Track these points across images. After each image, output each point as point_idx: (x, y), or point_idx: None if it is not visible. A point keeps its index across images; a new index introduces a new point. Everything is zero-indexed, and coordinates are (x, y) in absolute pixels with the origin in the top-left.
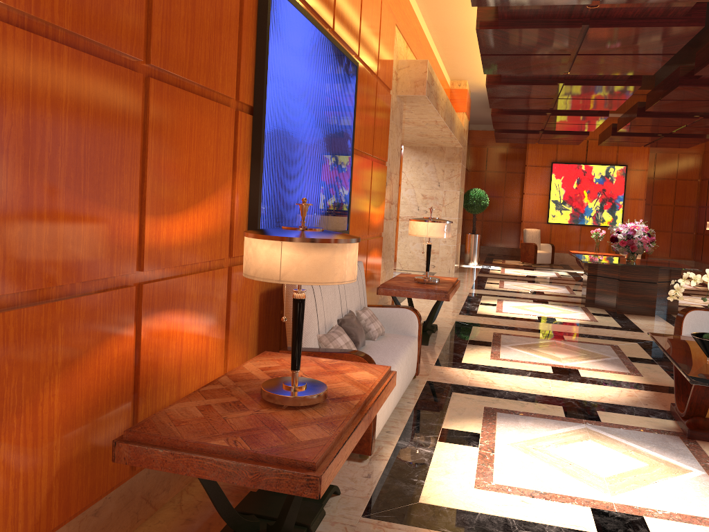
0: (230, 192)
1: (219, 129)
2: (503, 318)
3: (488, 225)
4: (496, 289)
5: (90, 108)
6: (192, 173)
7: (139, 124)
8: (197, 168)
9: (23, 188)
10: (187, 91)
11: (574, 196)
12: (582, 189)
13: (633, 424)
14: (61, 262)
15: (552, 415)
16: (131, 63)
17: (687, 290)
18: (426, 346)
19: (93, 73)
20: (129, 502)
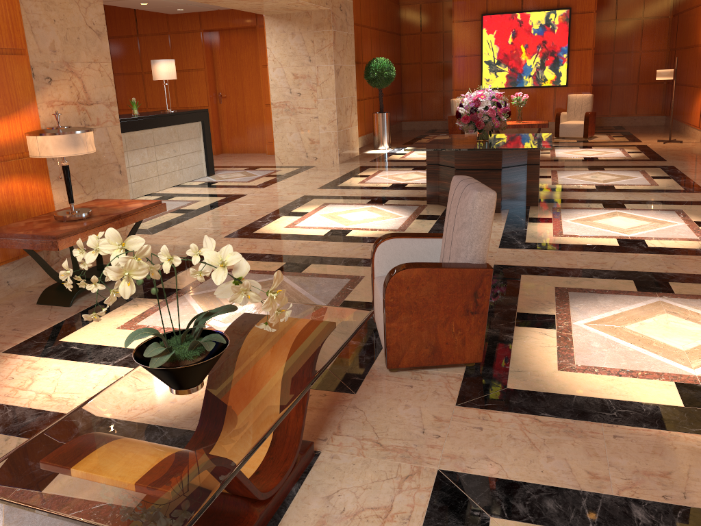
0: None
1: None
2: (276, 238)
3: (428, 97)
4: (350, 185)
5: None
6: None
7: None
8: None
9: None
10: None
11: (510, 53)
12: (519, 44)
13: None
14: None
15: None
16: None
17: (609, 161)
18: (63, 309)
19: None
20: None
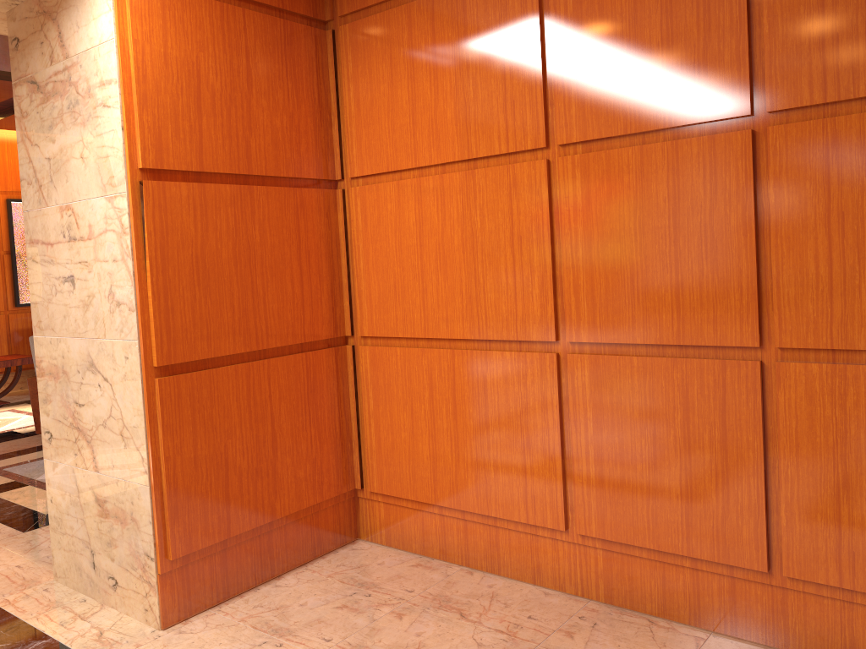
0: None
1: None
2: None
3: None
4: None
5: None
6: None
7: None
8: None
9: None
10: None
11: None
12: None
13: None
14: None
15: None
16: None
17: None
18: None
19: None
20: None
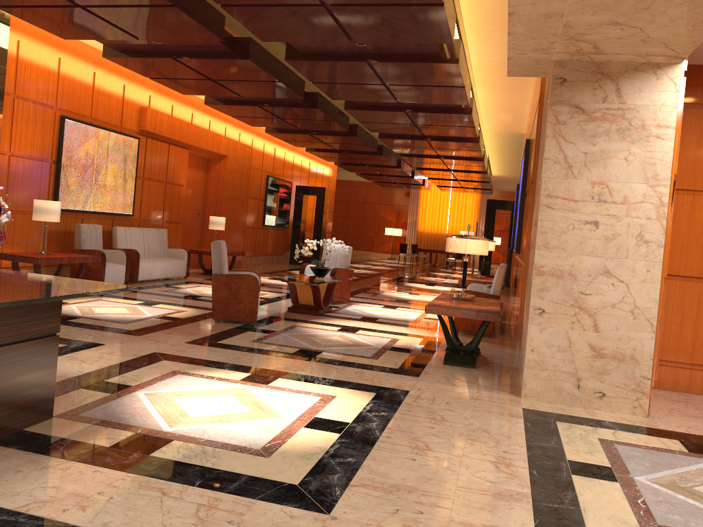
0: None
1: None
2: (338, 381)
3: None
4: None
5: None
6: None
7: None
8: None
9: None
10: None
11: None
12: None
13: (348, 315)
14: None
15: (385, 319)
16: None
17: None
18: None
19: None
20: None
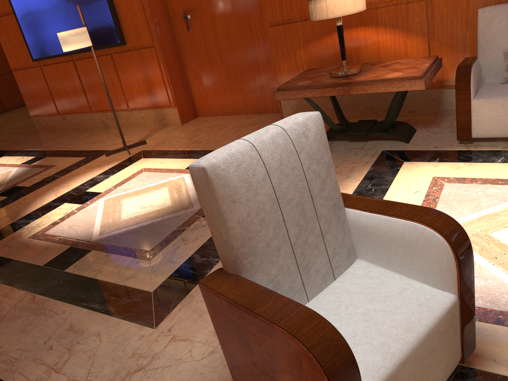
0: None
1: None
2: None
3: None
4: None
5: None
6: None
7: None
8: None
9: None
10: None
11: None
12: None
13: None
14: (296, 10)
15: None
16: None
17: None
18: None
19: None
20: (357, 105)
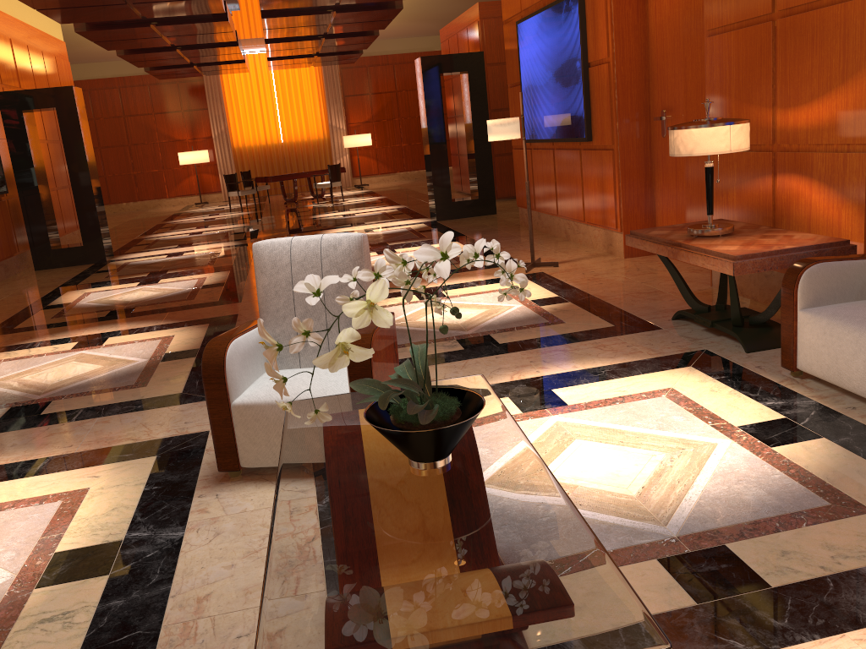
0: (865, 80)
1: (846, 25)
2: None
3: None
4: None
5: (743, 56)
6: (815, 73)
7: (770, 53)
8: (820, 68)
9: (720, 101)
10: (807, 12)
11: None
12: None
13: None
14: None
15: (745, 536)
16: (770, 16)
17: None
18: None
19: (744, 37)
20: None
